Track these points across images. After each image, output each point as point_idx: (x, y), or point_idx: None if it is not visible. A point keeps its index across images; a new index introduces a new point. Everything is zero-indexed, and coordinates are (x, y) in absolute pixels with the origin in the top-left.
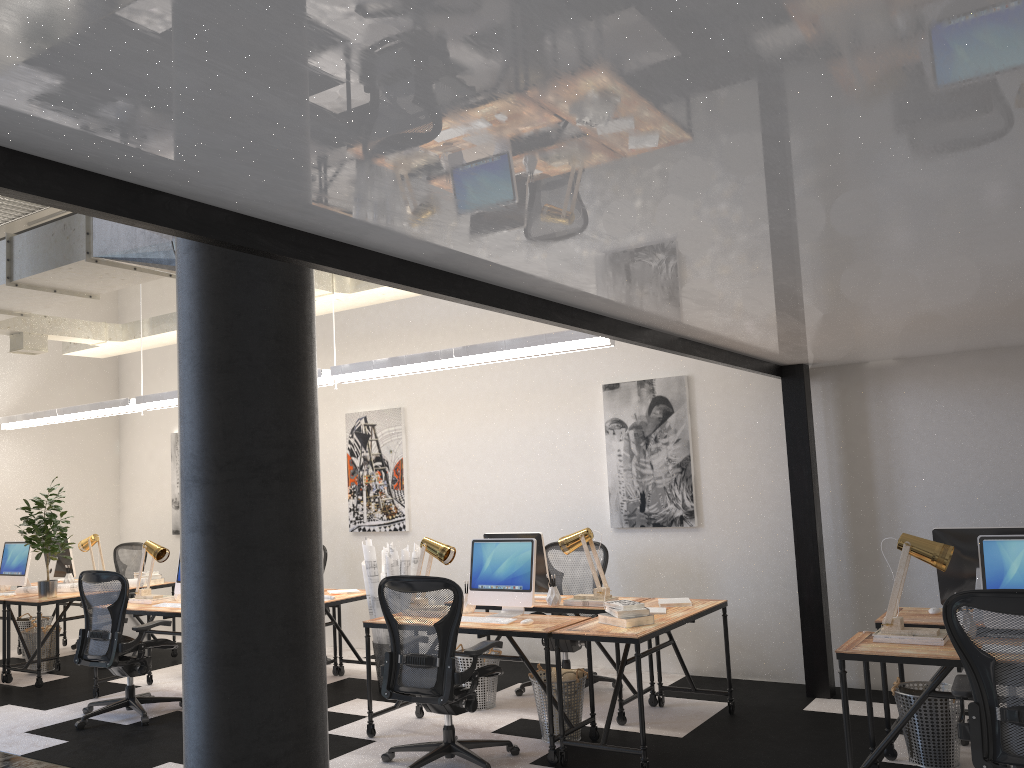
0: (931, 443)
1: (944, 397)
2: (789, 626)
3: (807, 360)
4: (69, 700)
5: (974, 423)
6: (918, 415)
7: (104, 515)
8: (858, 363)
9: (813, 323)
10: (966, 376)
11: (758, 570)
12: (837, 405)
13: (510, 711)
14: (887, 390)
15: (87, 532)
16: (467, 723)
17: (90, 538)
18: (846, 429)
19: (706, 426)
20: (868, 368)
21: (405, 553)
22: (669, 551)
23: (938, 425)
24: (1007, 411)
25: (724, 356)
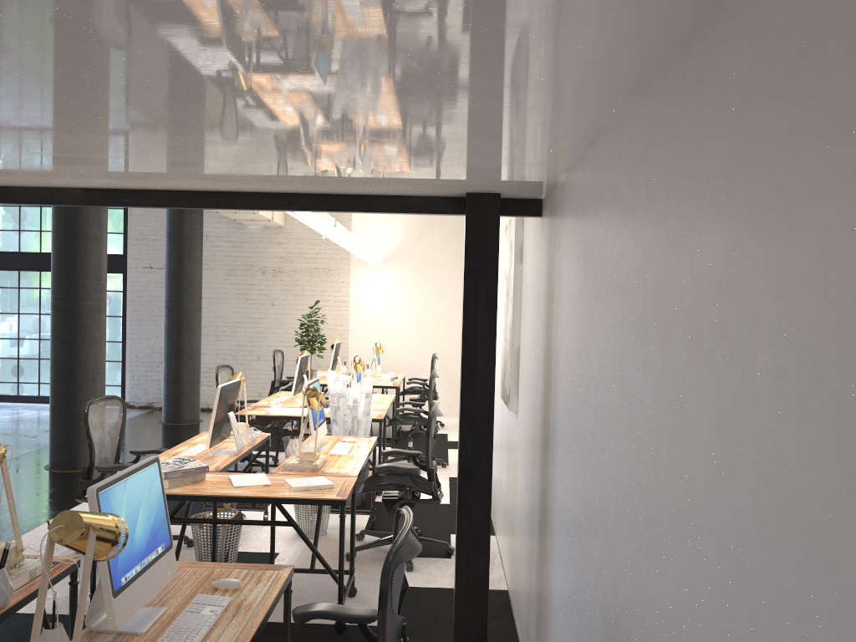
0: (568, 330)
1: (577, 243)
2: (525, 572)
3: (434, 189)
4: (271, 449)
5: (583, 297)
6: (567, 276)
7: (458, 331)
8: (556, 184)
9: (35, 161)
10: (585, 200)
11: (524, 485)
12: (548, 255)
13: (300, 546)
14: (561, 230)
15: (444, 342)
16: (255, 540)
17: (375, 345)
18: (548, 295)
19: (524, 281)
20: (558, 192)
21: (336, 386)
22: (512, 436)
23: (572, 297)
24: (597, 274)
25: (217, 200)
